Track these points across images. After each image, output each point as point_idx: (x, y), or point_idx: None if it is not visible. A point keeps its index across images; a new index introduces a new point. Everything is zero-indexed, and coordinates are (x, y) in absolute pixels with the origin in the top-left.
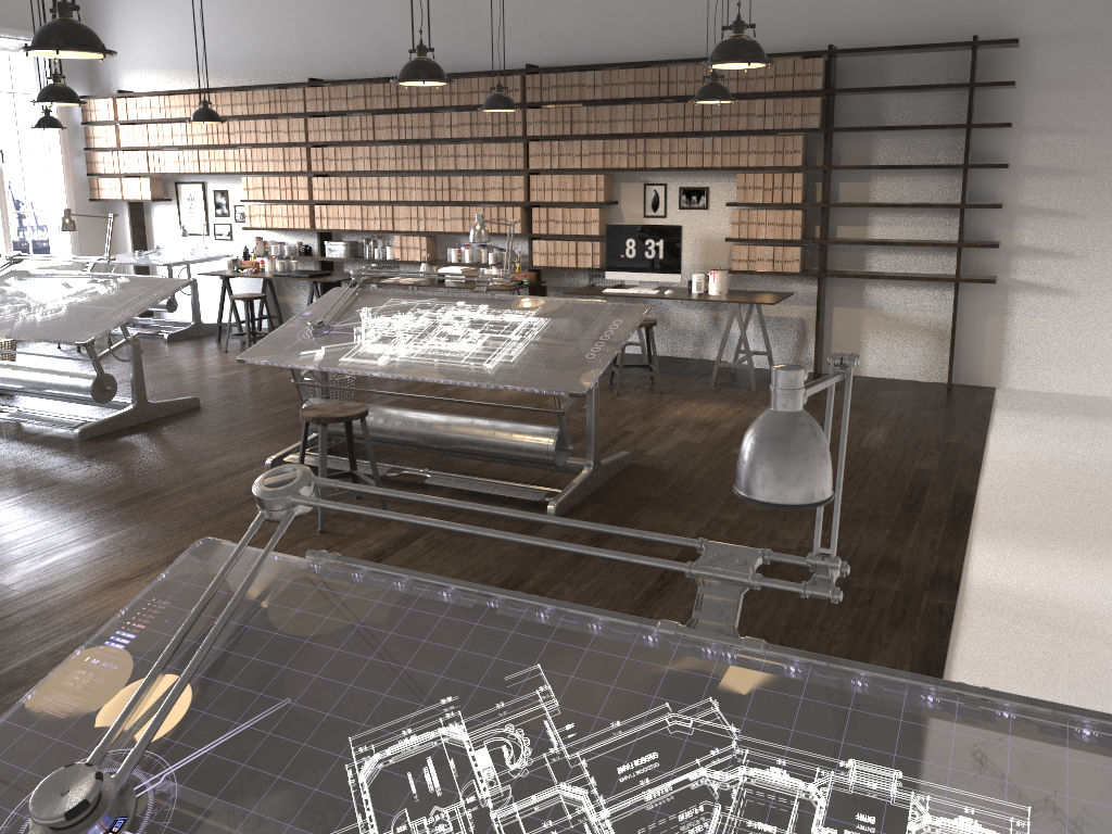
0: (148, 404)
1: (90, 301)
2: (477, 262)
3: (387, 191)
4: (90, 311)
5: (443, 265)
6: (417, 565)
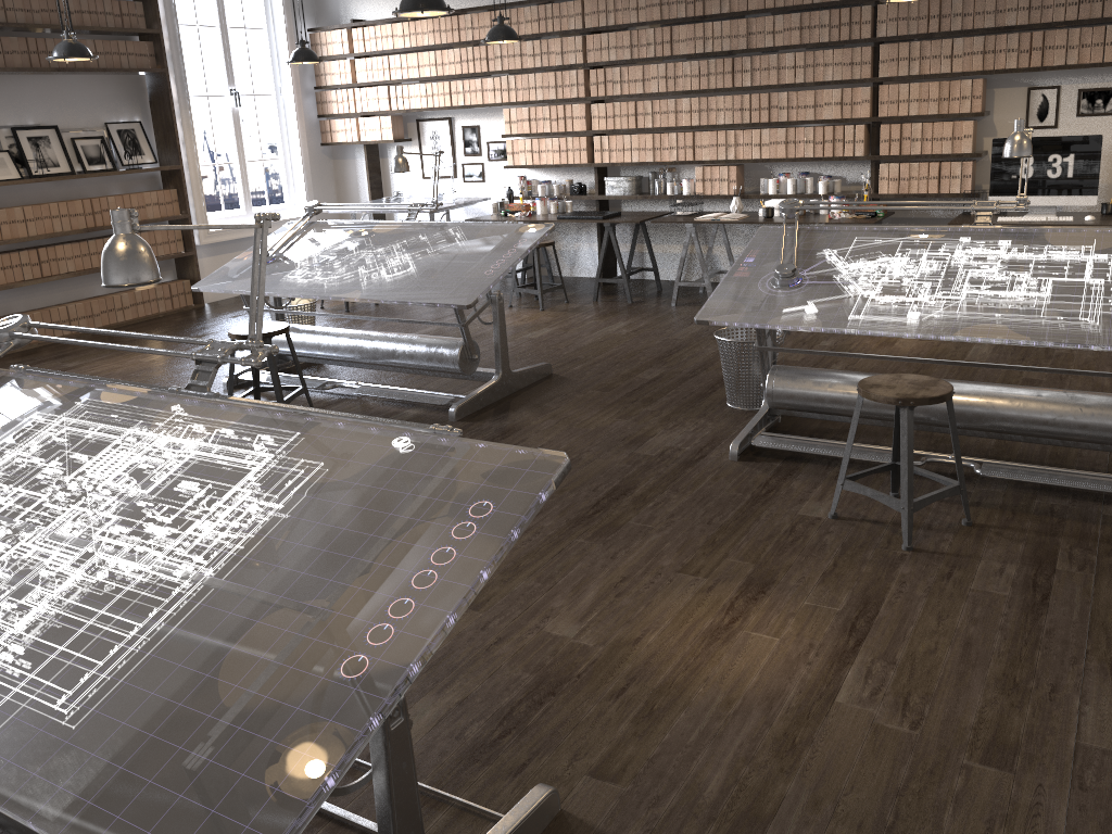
0: (510, 374)
1: (440, 254)
2: (801, 193)
3: (686, 115)
4: (449, 266)
5: (758, 198)
6: (1109, 603)
